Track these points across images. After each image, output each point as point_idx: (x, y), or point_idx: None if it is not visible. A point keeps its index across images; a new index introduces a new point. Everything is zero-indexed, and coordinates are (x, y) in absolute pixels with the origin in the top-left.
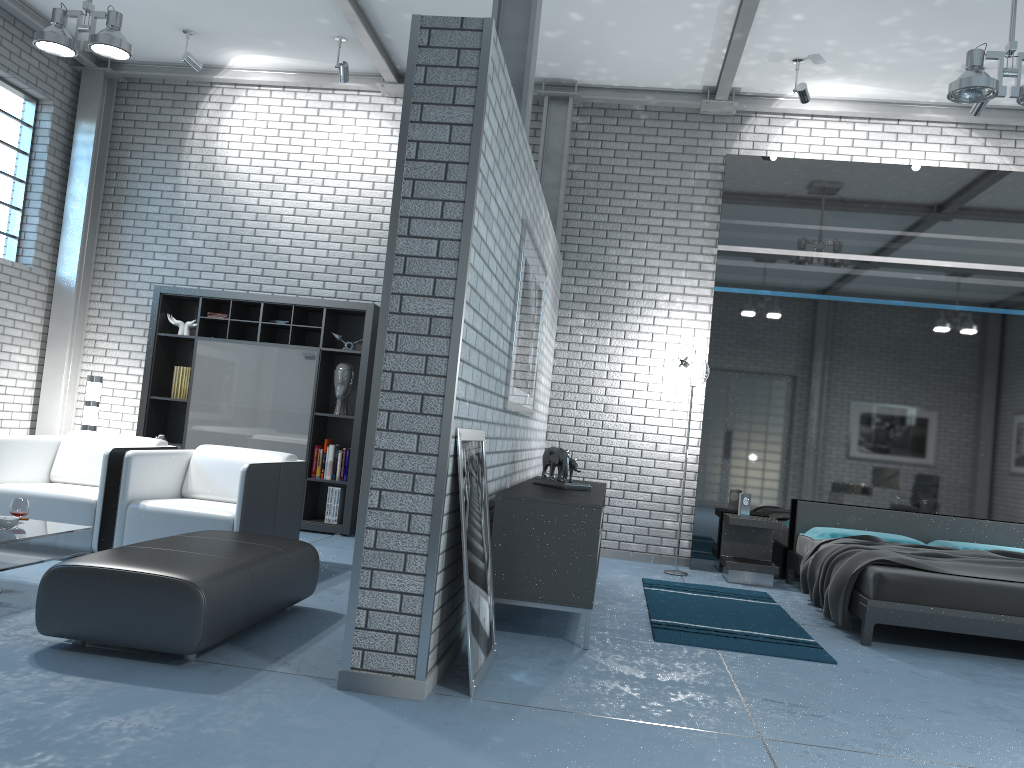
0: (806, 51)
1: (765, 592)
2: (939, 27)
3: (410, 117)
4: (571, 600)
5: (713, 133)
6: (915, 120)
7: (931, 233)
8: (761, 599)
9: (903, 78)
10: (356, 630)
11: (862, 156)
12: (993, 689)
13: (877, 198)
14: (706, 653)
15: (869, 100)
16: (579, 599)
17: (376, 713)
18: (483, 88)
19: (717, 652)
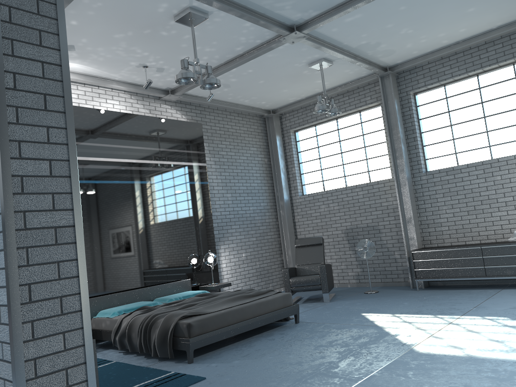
0: (68, 42)
1: None
2: (140, 43)
3: (2, 50)
4: None
5: None
6: (106, 87)
7: (125, 145)
8: (103, 362)
9: (110, 65)
10: None
11: (84, 104)
12: (264, 358)
13: (98, 127)
14: None
15: (87, 74)
16: None
17: None
18: (64, 37)
19: None
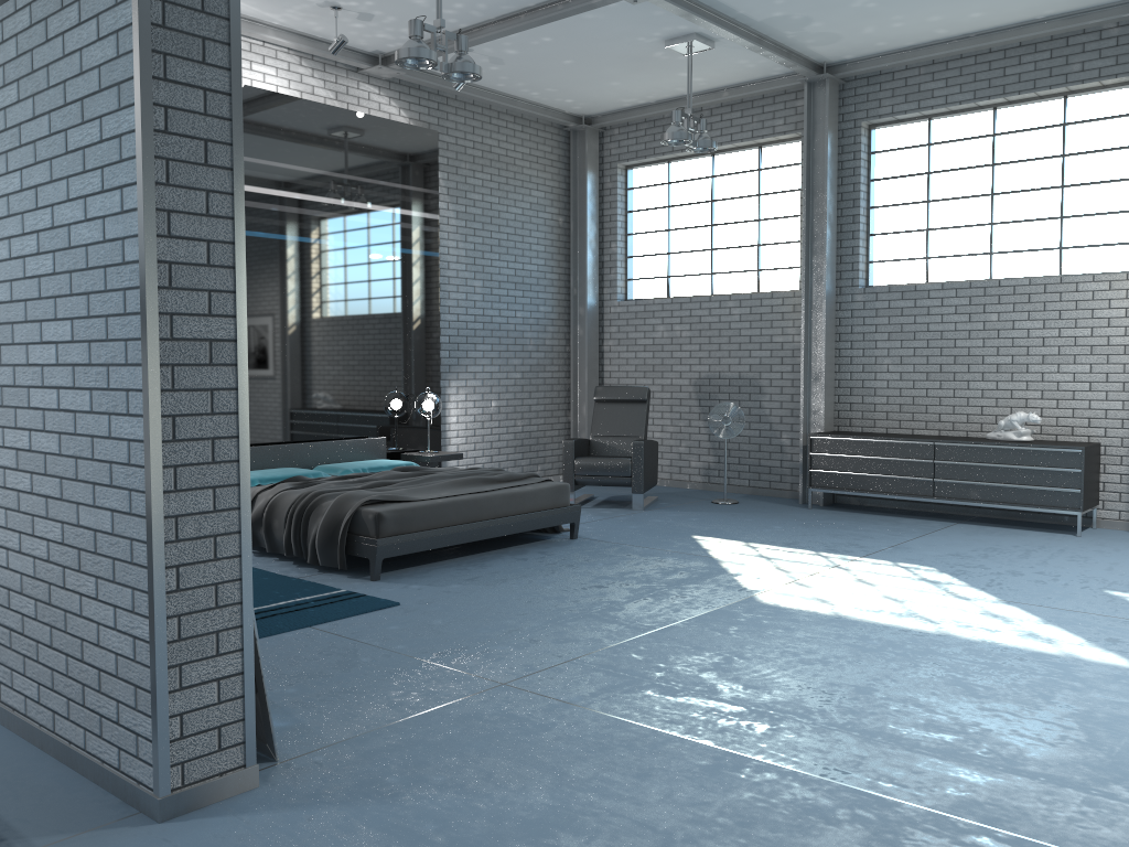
0: None
1: None
2: None
3: (151, 70)
4: None
5: None
6: (253, 38)
7: (282, 163)
8: None
9: None
10: (171, 744)
11: None
12: (503, 586)
13: None
14: (312, 633)
15: None
16: None
17: (259, 819)
18: (238, 48)
19: (316, 629)
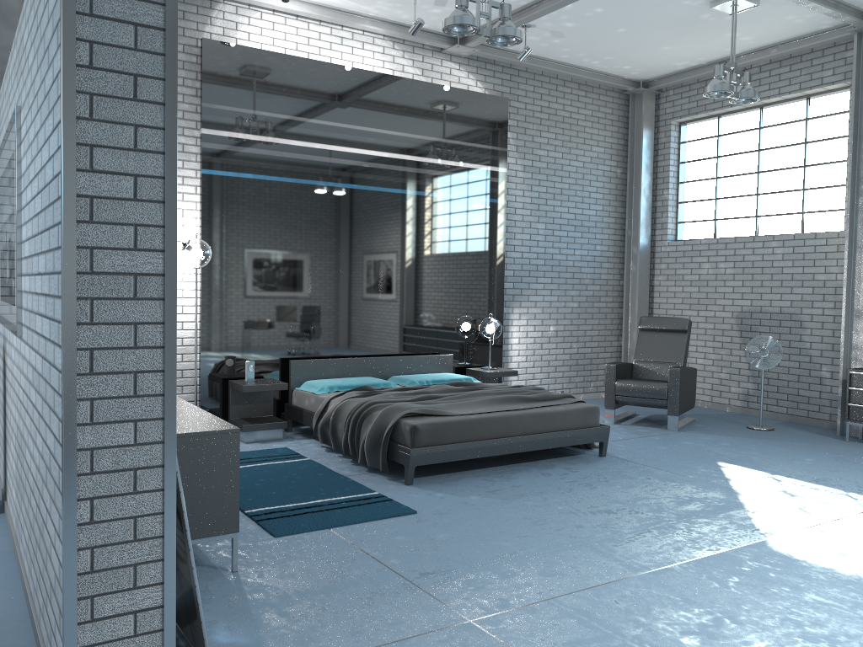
0: None
1: (286, 447)
2: None
3: (76, 6)
4: (218, 529)
5: (185, 13)
6: (355, 28)
7: (373, 128)
8: (293, 456)
9: None
10: None
11: (317, 55)
12: (518, 502)
13: (333, 94)
14: (327, 536)
15: (324, 5)
16: (226, 526)
17: None
18: None
19: (332, 532)
